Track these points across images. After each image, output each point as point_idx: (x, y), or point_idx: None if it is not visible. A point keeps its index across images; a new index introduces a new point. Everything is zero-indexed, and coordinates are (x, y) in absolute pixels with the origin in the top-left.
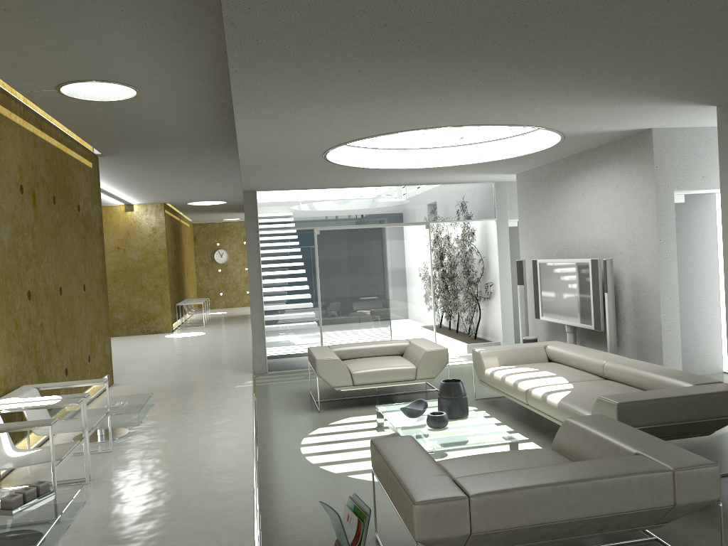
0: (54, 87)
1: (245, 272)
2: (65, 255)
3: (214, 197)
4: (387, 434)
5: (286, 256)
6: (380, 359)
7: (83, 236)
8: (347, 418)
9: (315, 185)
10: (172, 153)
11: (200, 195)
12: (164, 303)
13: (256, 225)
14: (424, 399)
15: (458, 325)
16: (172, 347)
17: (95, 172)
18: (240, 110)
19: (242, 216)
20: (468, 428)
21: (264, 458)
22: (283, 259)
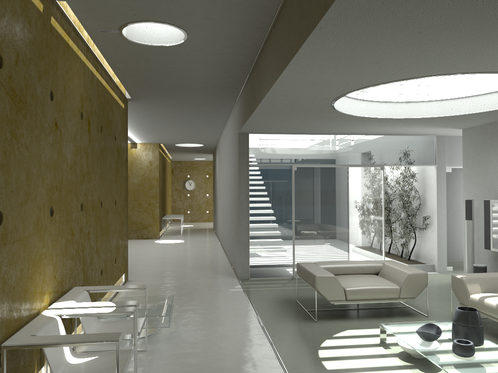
0: (118, 27)
1: (206, 197)
2: (105, 175)
3: (196, 141)
4: (396, 353)
5: (269, 186)
6: (362, 277)
7: (116, 161)
8: (345, 330)
9: (297, 130)
10: (184, 101)
11: (188, 138)
12: (154, 216)
13: (247, 160)
14: (404, 316)
15: (390, 247)
16: (163, 251)
17: (125, 112)
18: (313, 39)
19: (208, 157)
20: (496, 359)
21: (292, 371)
22: (266, 188)
